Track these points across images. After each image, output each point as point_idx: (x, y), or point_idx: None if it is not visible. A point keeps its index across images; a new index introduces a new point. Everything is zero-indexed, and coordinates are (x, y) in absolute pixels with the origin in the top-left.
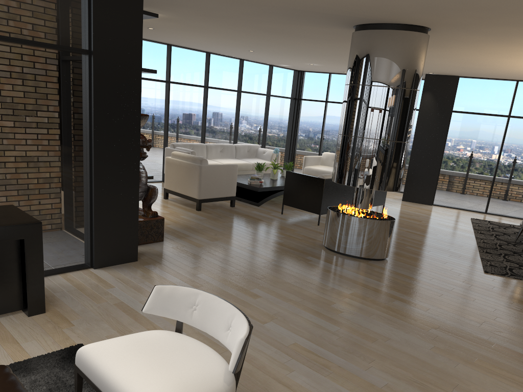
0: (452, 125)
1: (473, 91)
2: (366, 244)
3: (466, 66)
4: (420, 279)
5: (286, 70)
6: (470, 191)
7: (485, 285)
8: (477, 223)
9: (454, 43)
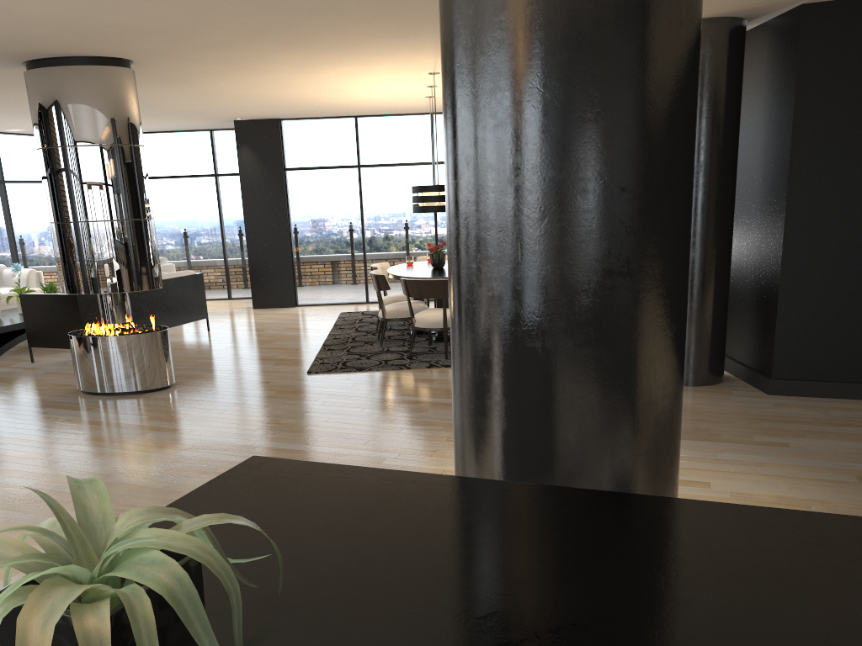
0: (292, 189)
1: (305, 138)
2: (131, 371)
3: (263, 104)
4: (206, 400)
5: (25, 138)
6: (341, 277)
7: (296, 388)
8: (345, 317)
9: (194, 76)
